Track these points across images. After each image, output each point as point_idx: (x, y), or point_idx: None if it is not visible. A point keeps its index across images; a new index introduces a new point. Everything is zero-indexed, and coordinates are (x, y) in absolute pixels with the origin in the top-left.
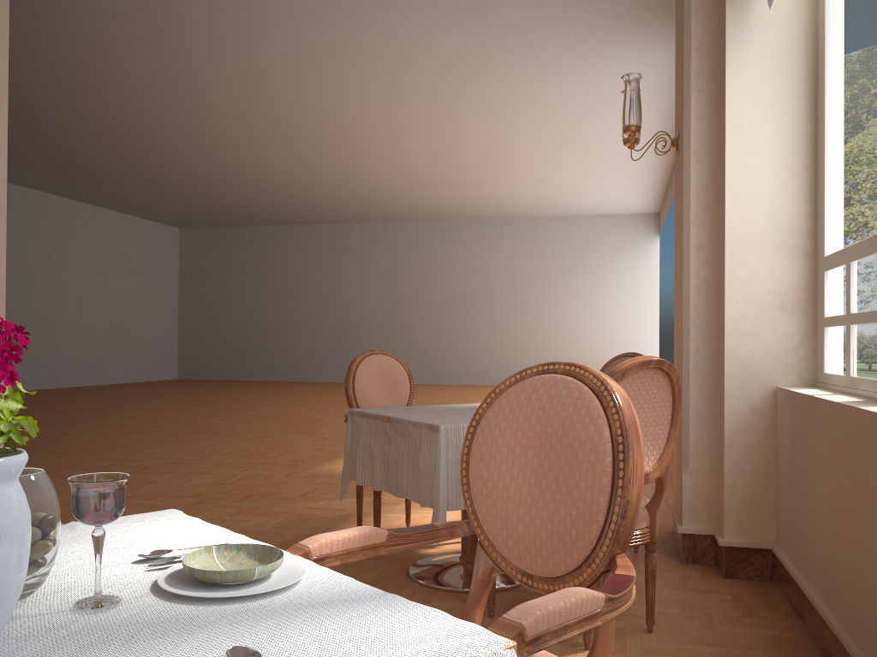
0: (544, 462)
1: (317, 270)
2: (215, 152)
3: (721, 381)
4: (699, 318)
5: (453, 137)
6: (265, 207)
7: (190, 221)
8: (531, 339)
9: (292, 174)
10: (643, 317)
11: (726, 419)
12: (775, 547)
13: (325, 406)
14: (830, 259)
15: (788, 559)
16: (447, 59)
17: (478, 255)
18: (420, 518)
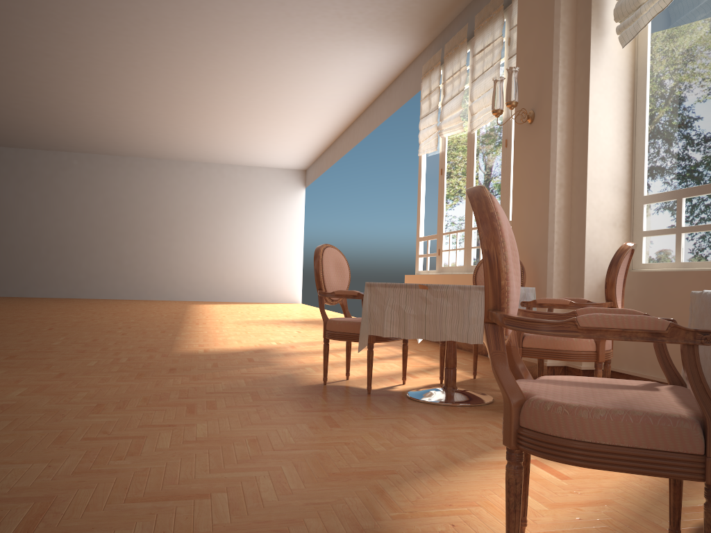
0: None
1: None
2: None
3: (577, 269)
4: (559, 230)
5: (189, 87)
6: None
7: None
8: (203, 262)
9: (8, 96)
10: (292, 249)
11: (585, 292)
12: (612, 367)
13: (57, 313)
14: (653, 197)
15: (632, 371)
16: (232, 23)
17: (158, 190)
18: (342, 375)
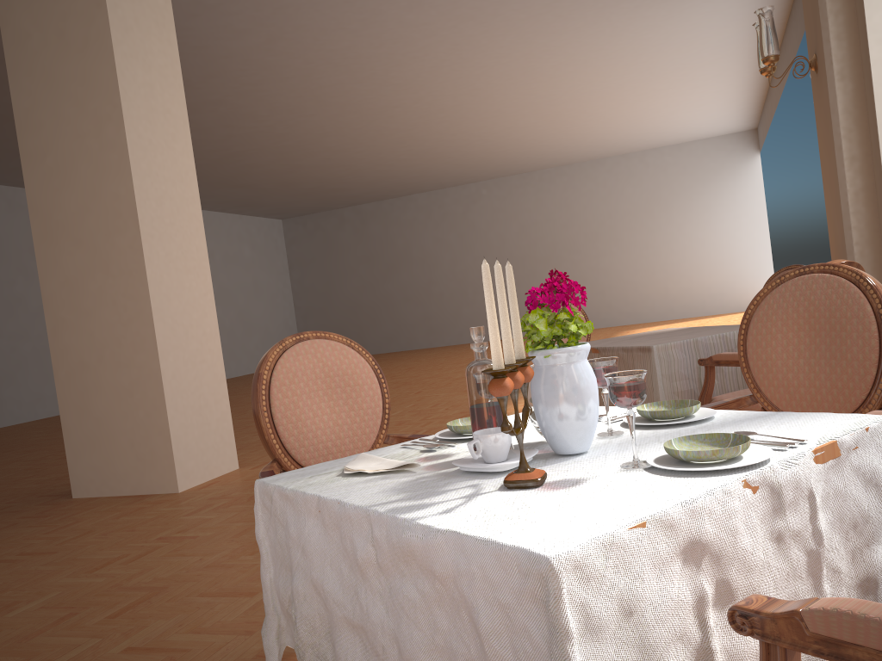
0: (815, 339)
1: (418, 240)
2: (318, 142)
3: None
4: (860, 224)
5: (546, 88)
6: (363, 186)
7: (292, 211)
8: (639, 276)
9: (389, 151)
10: (753, 238)
11: None
12: None
13: (456, 367)
14: None
15: None
16: (541, 14)
17: (574, 201)
18: None
